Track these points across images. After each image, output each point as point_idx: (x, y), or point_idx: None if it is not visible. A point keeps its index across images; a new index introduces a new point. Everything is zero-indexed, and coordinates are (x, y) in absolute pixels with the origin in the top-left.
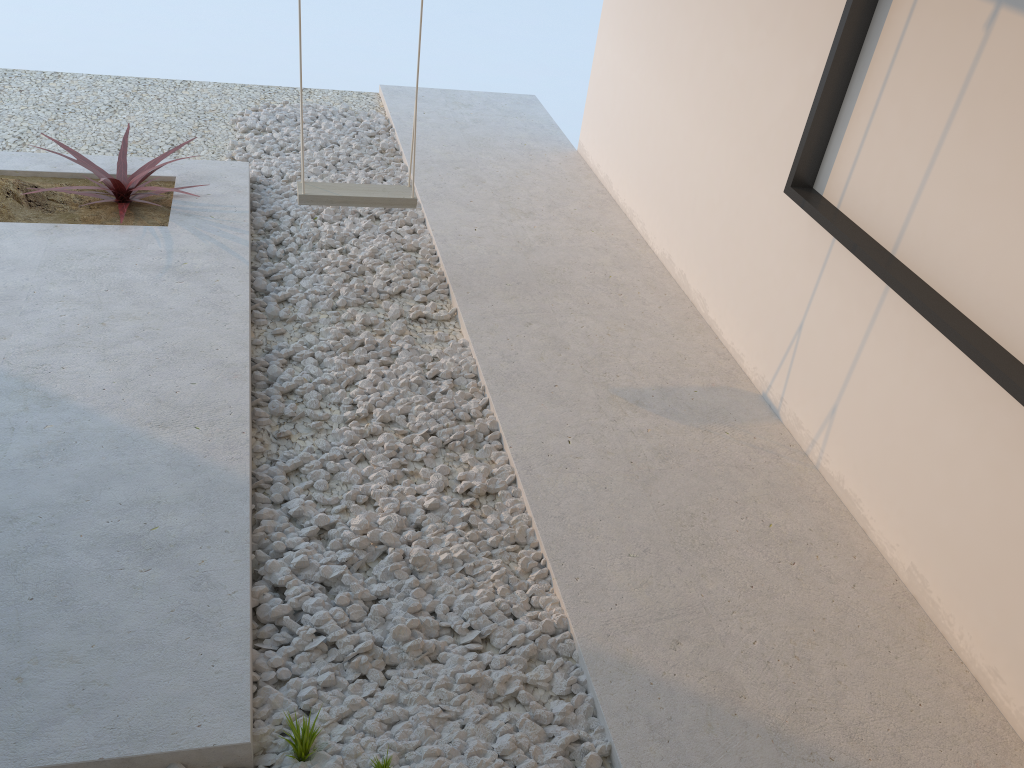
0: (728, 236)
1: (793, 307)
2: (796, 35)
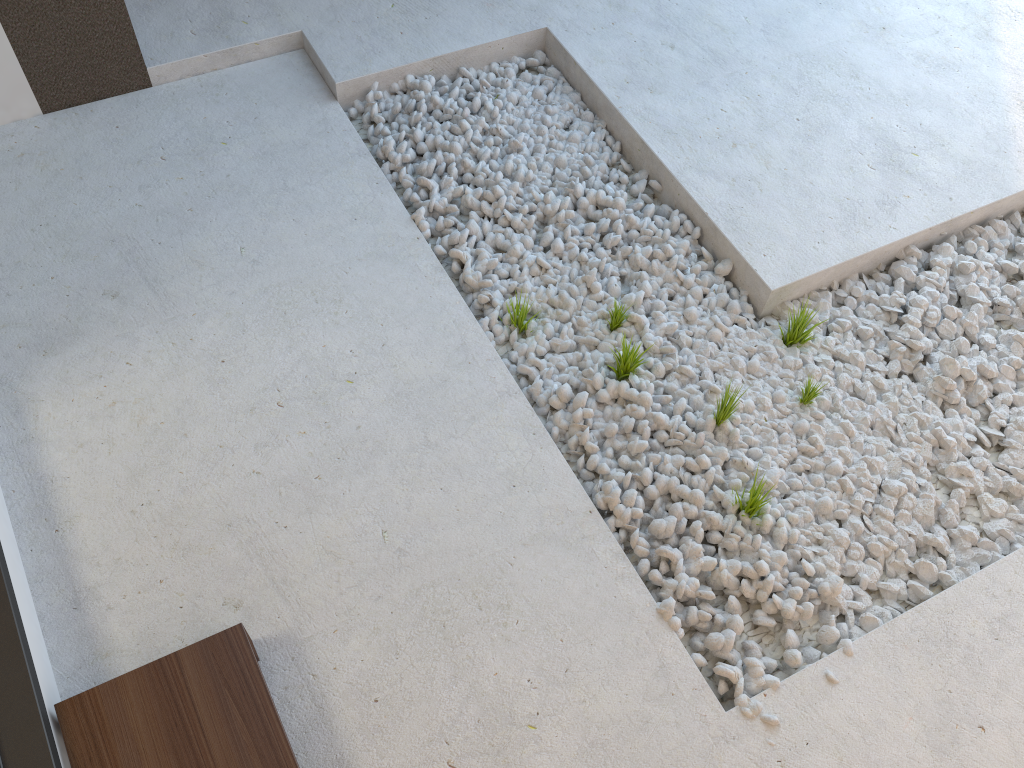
0: None
1: None
2: None
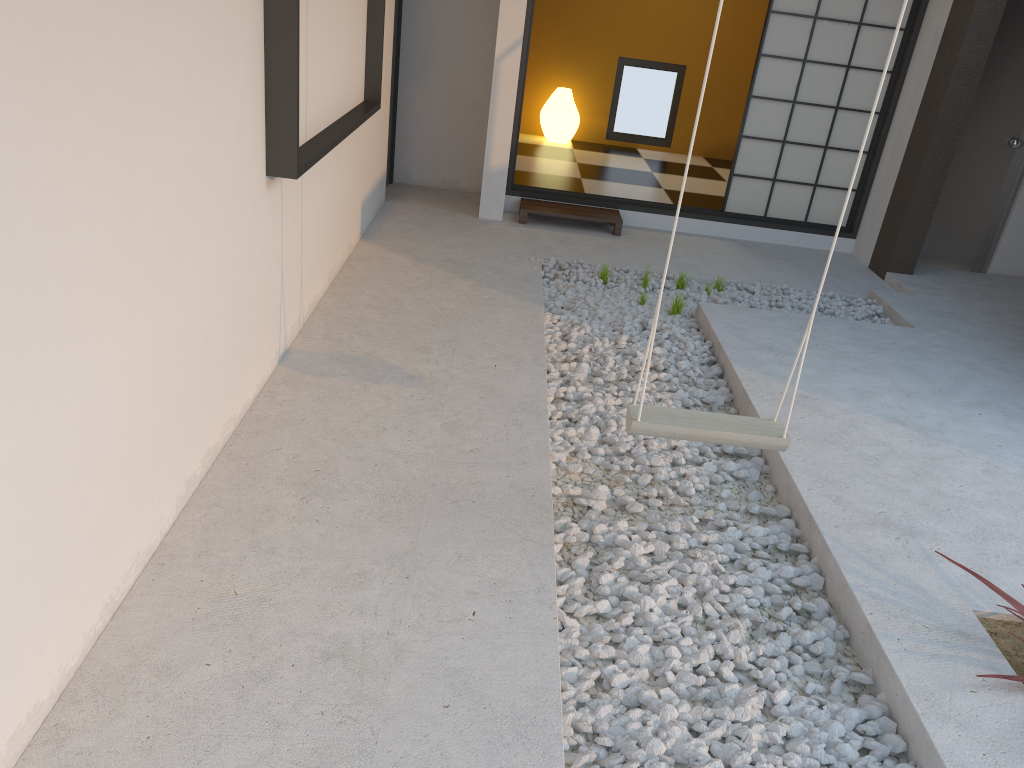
0: (231, 322)
1: (276, 270)
2: (227, 52)
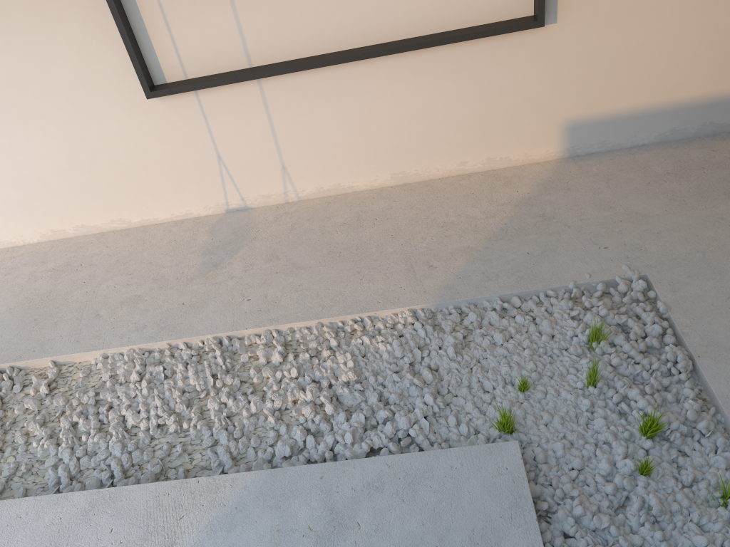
0: (102, 170)
1: (202, 153)
2: (38, 20)
